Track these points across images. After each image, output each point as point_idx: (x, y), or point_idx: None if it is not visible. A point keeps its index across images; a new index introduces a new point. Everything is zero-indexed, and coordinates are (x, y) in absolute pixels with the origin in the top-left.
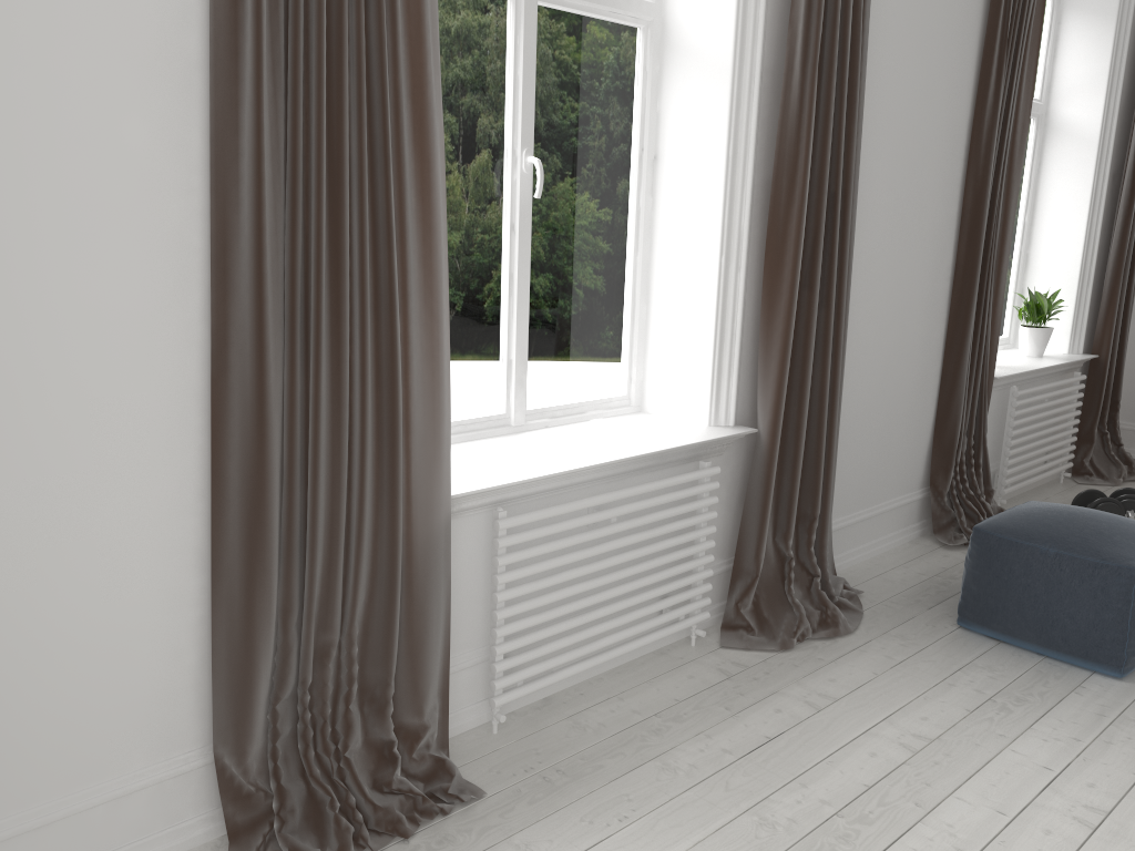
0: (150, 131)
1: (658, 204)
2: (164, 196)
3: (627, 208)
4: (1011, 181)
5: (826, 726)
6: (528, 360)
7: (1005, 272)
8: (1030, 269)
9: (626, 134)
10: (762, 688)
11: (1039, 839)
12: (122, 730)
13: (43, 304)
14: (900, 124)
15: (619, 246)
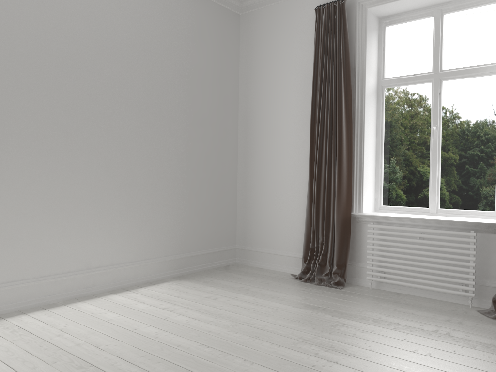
0: (304, 134)
1: None
2: (305, 145)
3: (494, 140)
4: None
5: (433, 321)
6: (441, 192)
7: None
8: None
9: (492, 113)
10: (449, 314)
11: (393, 342)
12: (292, 244)
13: (287, 164)
14: None
15: (489, 154)
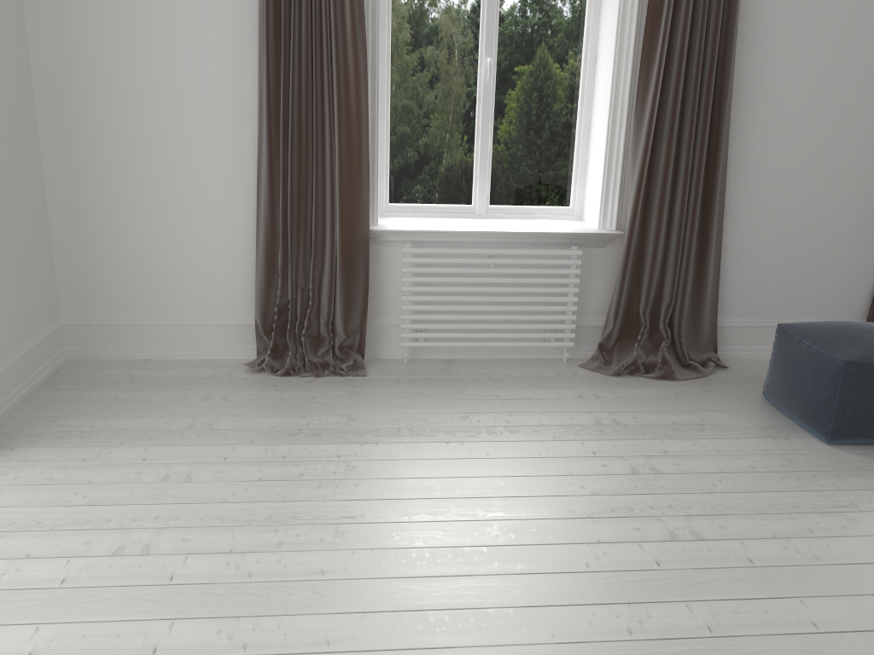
0: (236, 53)
1: (595, 86)
2: (242, 80)
3: (576, 89)
4: None
5: (569, 404)
6: (492, 178)
7: None
8: None
9: (576, 42)
10: (566, 384)
11: (592, 465)
12: (223, 299)
13: (195, 121)
14: (821, 21)
15: (568, 113)
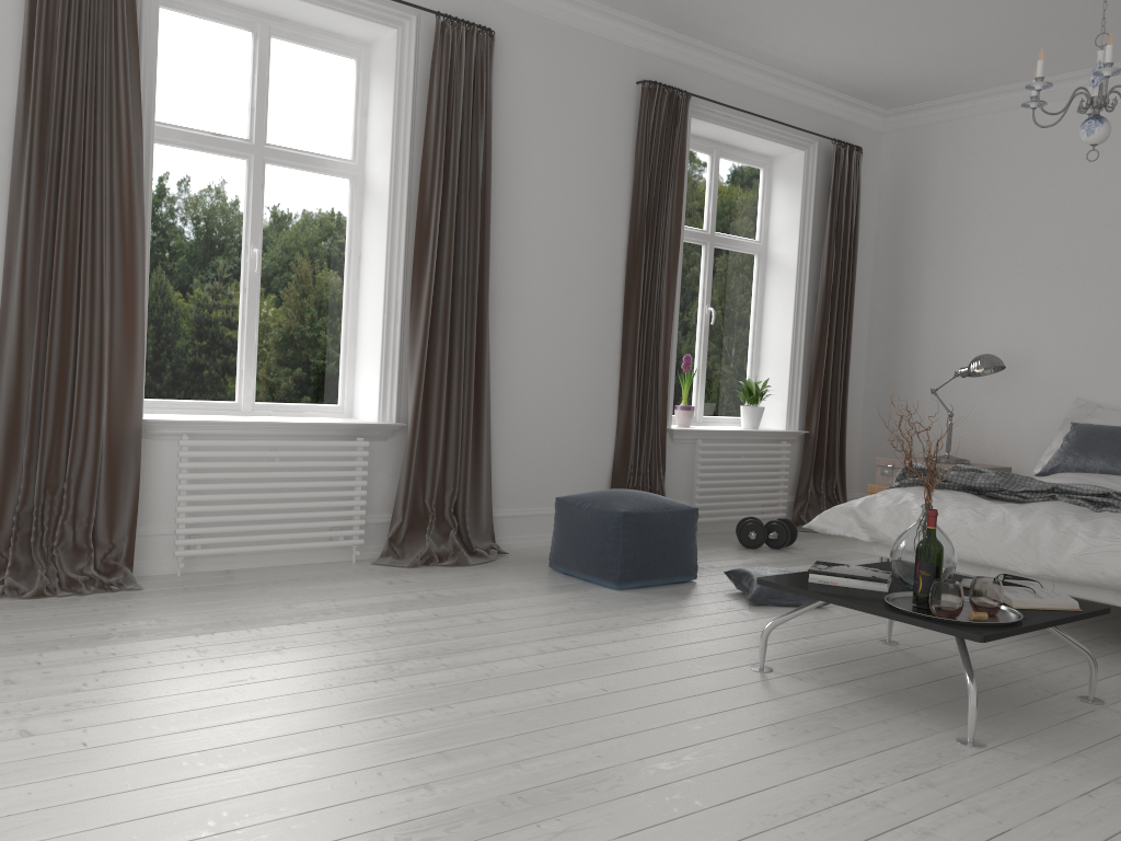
0: None
1: (361, 284)
2: None
3: (341, 287)
4: (668, 287)
5: (385, 588)
6: (258, 373)
7: (669, 351)
8: (761, 366)
9: (339, 241)
10: (370, 576)
11: (441, 622)
12: None
13: None
14: (550, 243)
15: (334, 309)
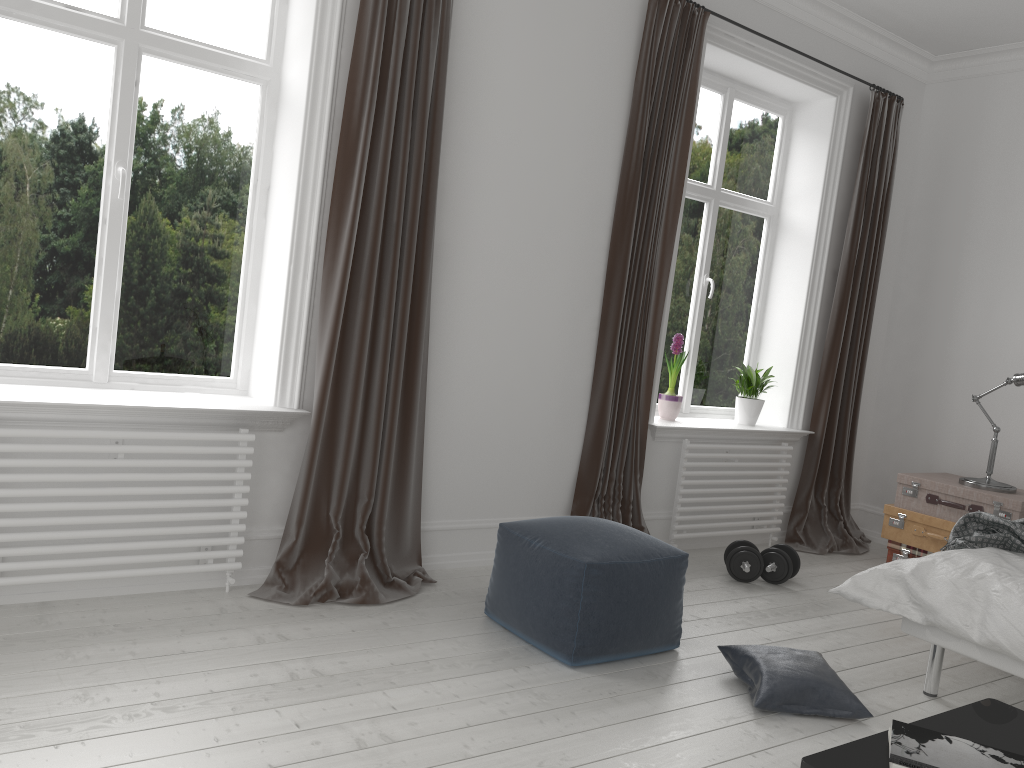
0: None
1: (267, 224)
2: None
3: (243, 225)
4: (663, 252)
5: (247, 653)
6: (120, 332)
7: (658, 330)
8: (762, 350)
9: (243, 166)
10: (236, 624)
11: (299, 745)
12: None
13: None
14: (519, 186)
15: (231, 255)
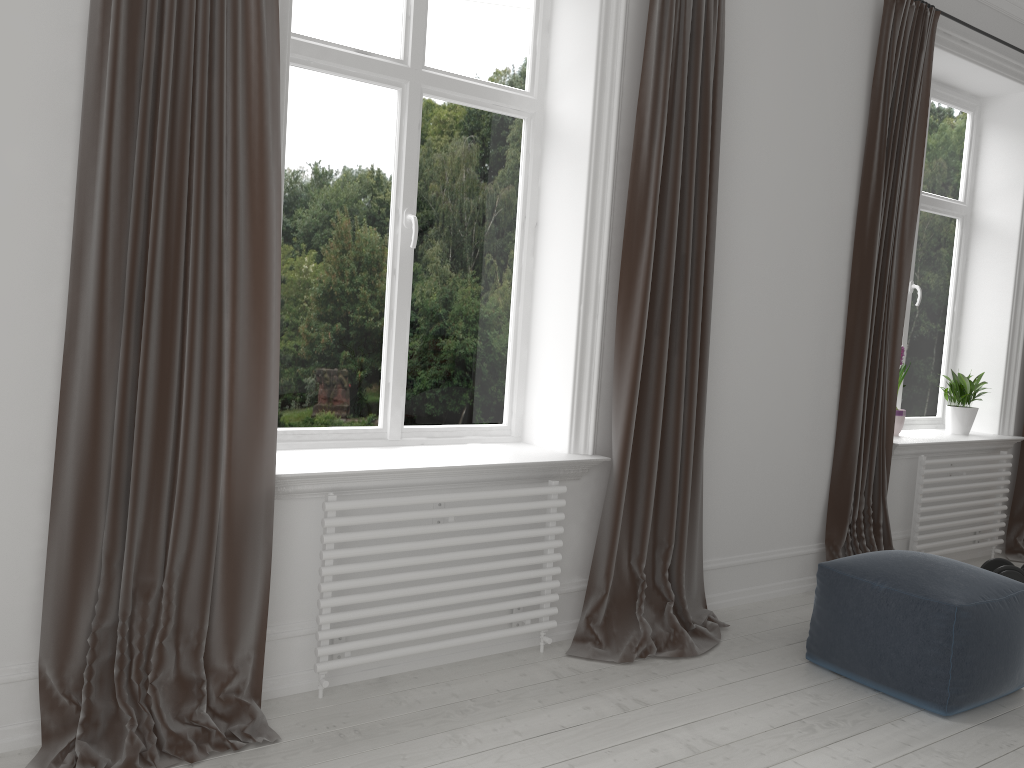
0: (30, 160)
1: (538, 263)
2: (38, 209)
3: (511, 266)
4: (901, 263)
5: (624, 724)
6: (408, 385)
7: (900, 345)
8: (961, 355)
9: (510, 204)
10: (583, 689)
11: None
12: None
13: None
14: (774, 206)
15: (502, 297)
